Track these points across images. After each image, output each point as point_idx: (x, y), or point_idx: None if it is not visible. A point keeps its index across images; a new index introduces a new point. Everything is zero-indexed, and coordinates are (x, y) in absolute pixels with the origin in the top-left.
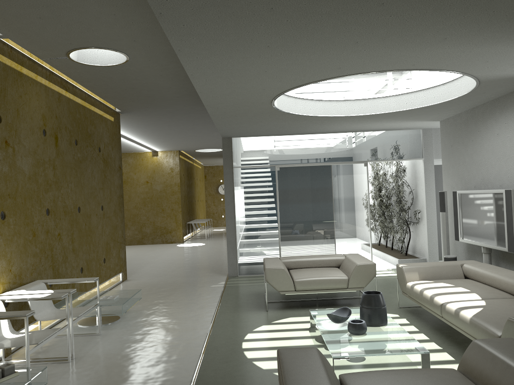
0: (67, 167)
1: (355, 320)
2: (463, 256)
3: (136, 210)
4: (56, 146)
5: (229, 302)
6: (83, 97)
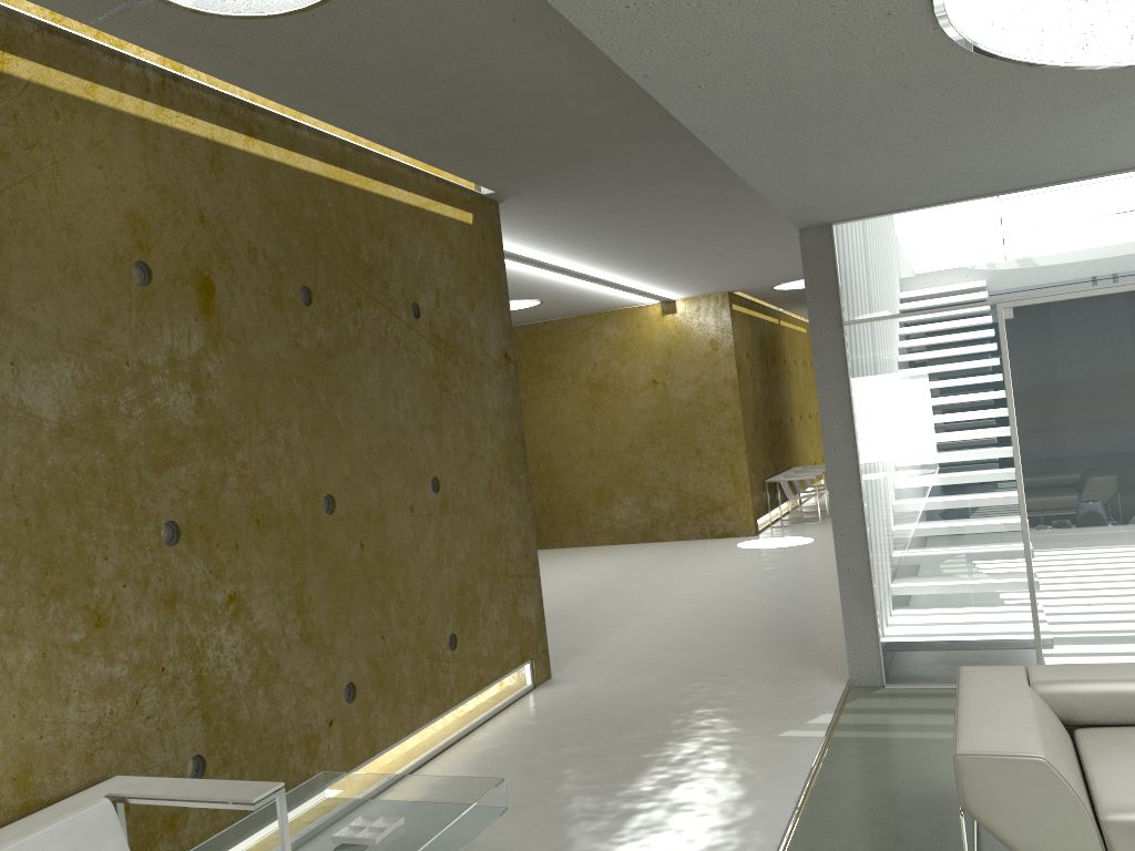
0: (265, 377)
1: None
2: None
3: (633, 455)
4: (206, 314)
5: (822, 844)
6: (331, 155)
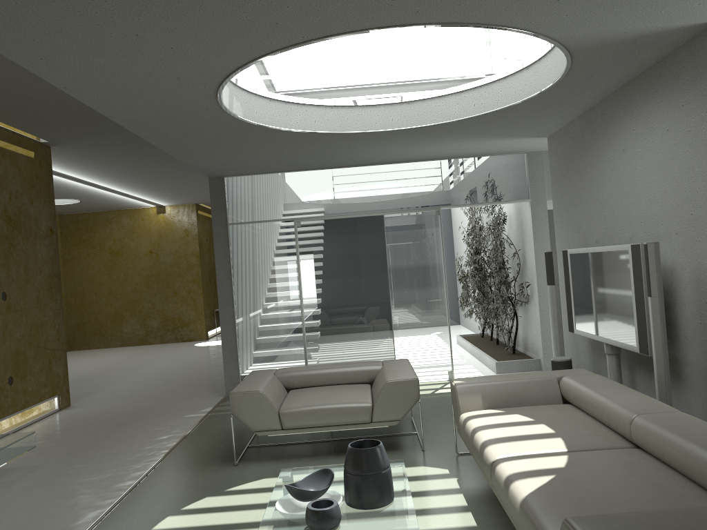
0: None
1: (322, 501)
2: (585, 357)
3: (136, 294)
4: None
5: (188, 448)
6: None
